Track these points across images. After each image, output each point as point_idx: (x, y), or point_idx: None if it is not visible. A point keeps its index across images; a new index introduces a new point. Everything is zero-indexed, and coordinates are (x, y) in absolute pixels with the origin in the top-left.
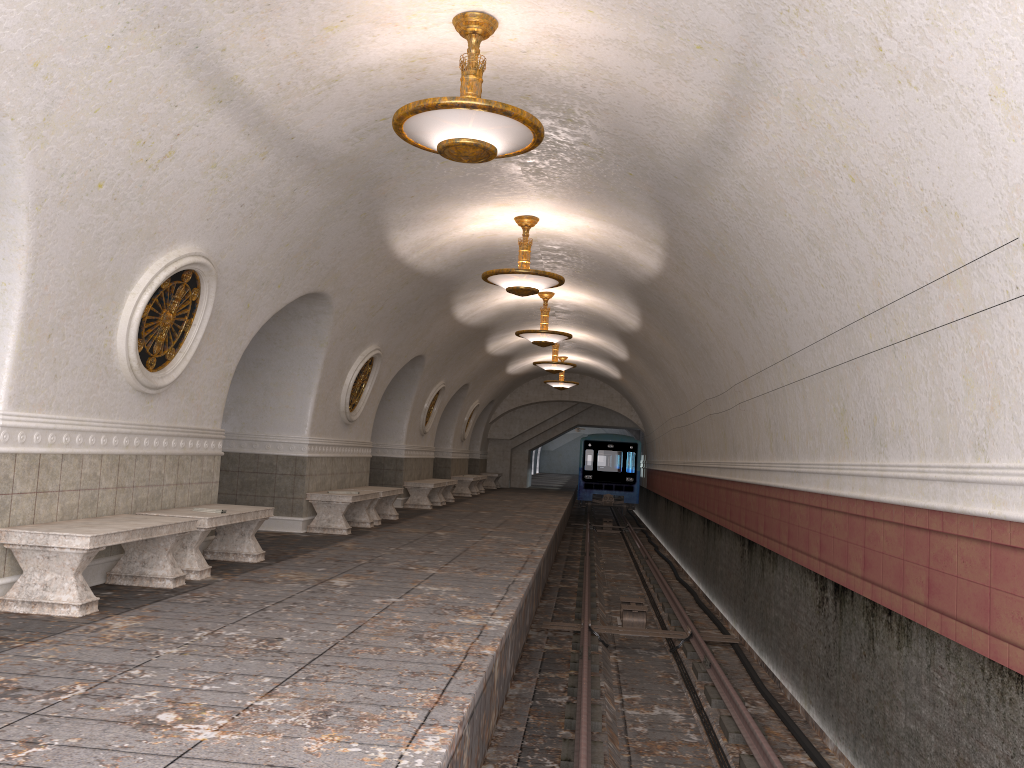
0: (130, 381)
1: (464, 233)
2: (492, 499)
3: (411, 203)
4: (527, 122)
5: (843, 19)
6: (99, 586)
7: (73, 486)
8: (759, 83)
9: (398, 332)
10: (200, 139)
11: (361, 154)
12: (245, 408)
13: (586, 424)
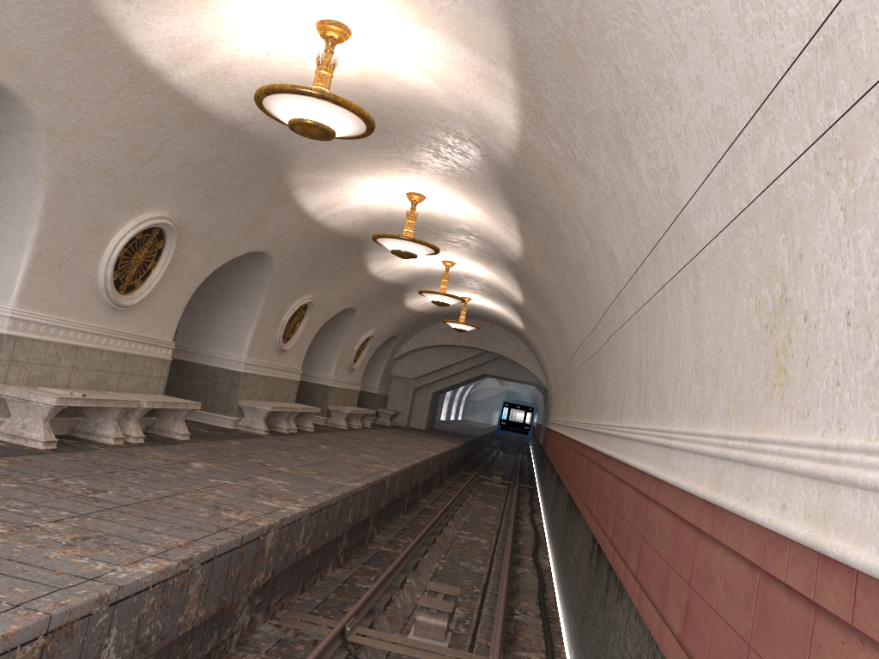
0: None
1: (253, 48)
2: (364, 435)
3: None
4: None
5: None
6: None
7: None
8: None
9: (207, 206)
10: None
11: None
12: None
13: (493, 375)
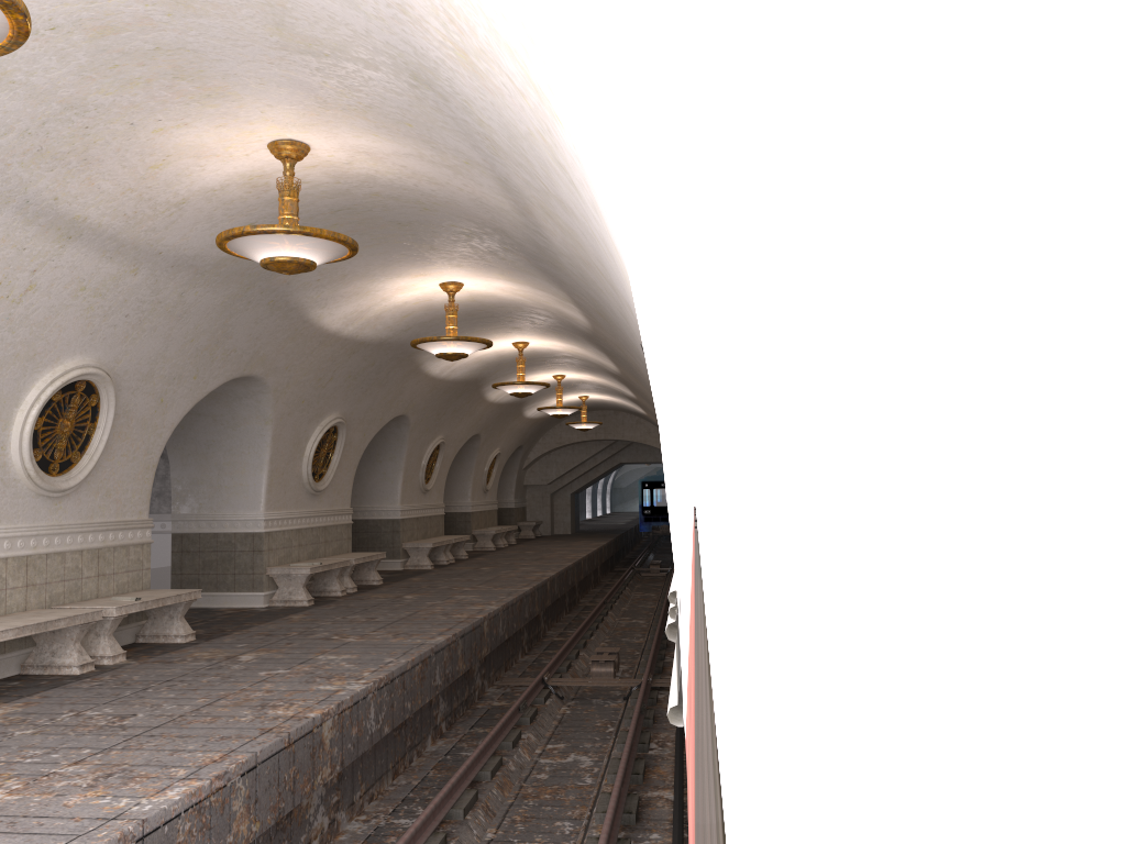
0: (31, 488)
1: (396, 302)
2: (514, 551)
3: (321, 285)
4: (330, 238)
5: (516, 159)
6: (12, 677)
7: None
8: (518, 192)
9: (362, 398)
10: (60, 270)
11: None
12: (201, 489)
13: (629, 462)
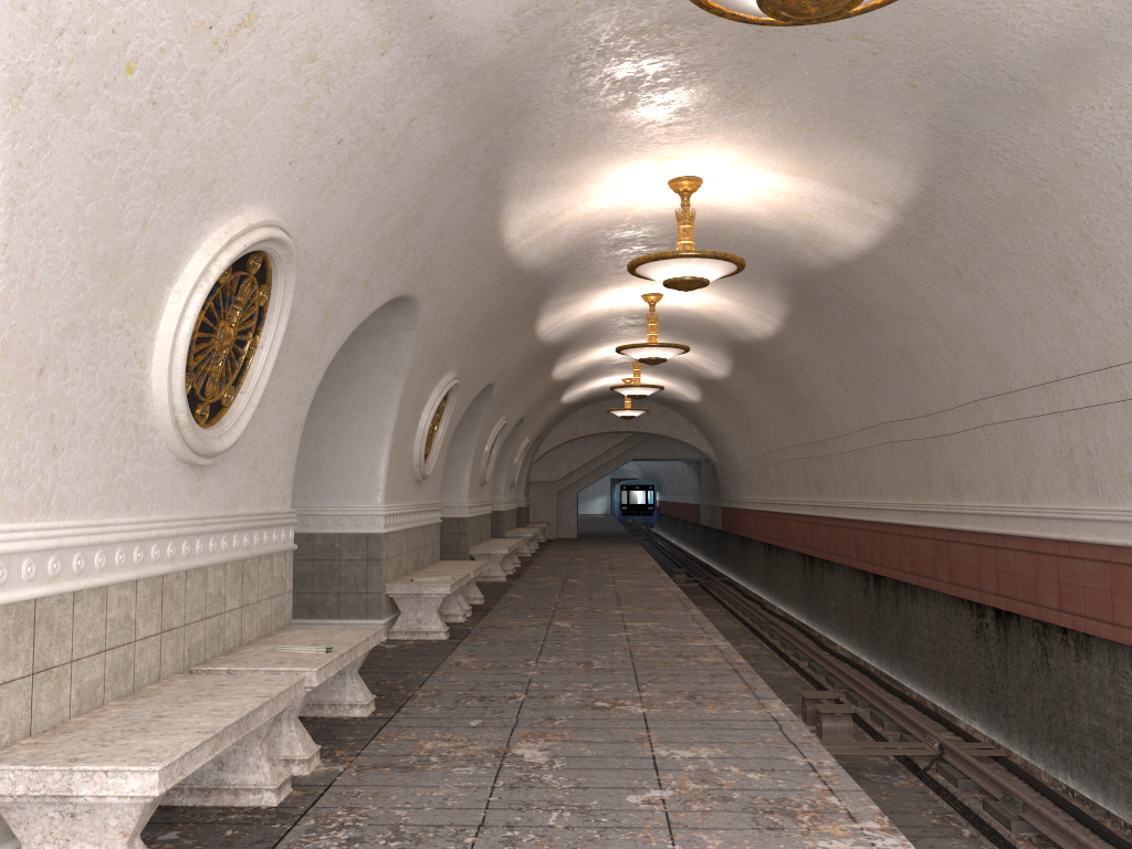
0: (174, 447)
1: (592, 207)
2: (559, 558)
3: (547, 156)
4: None
5: None
6: None
7: (94, 647)
8: None
9: (477, 354)
10: None
11: (514, 61)
12: None
13: (643, 458)
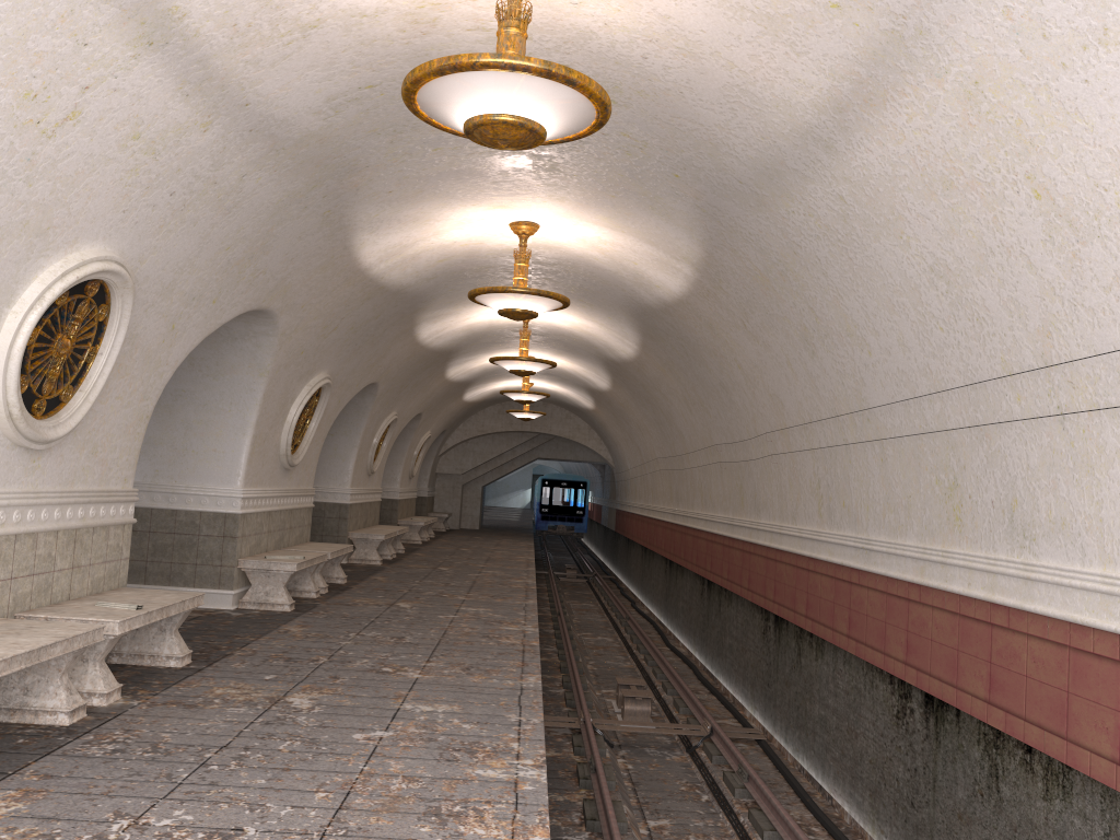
0: (8, 434)
1: (445, 240)
2: (447, 547)
3: (387, 200)
4: (595, 96)
5: None
6: None
7: None
8: (916, 59)
9: (352, 357)
10: (118, 97)
11: (334, 133)
12: (159, 451)
13: (548, 458)
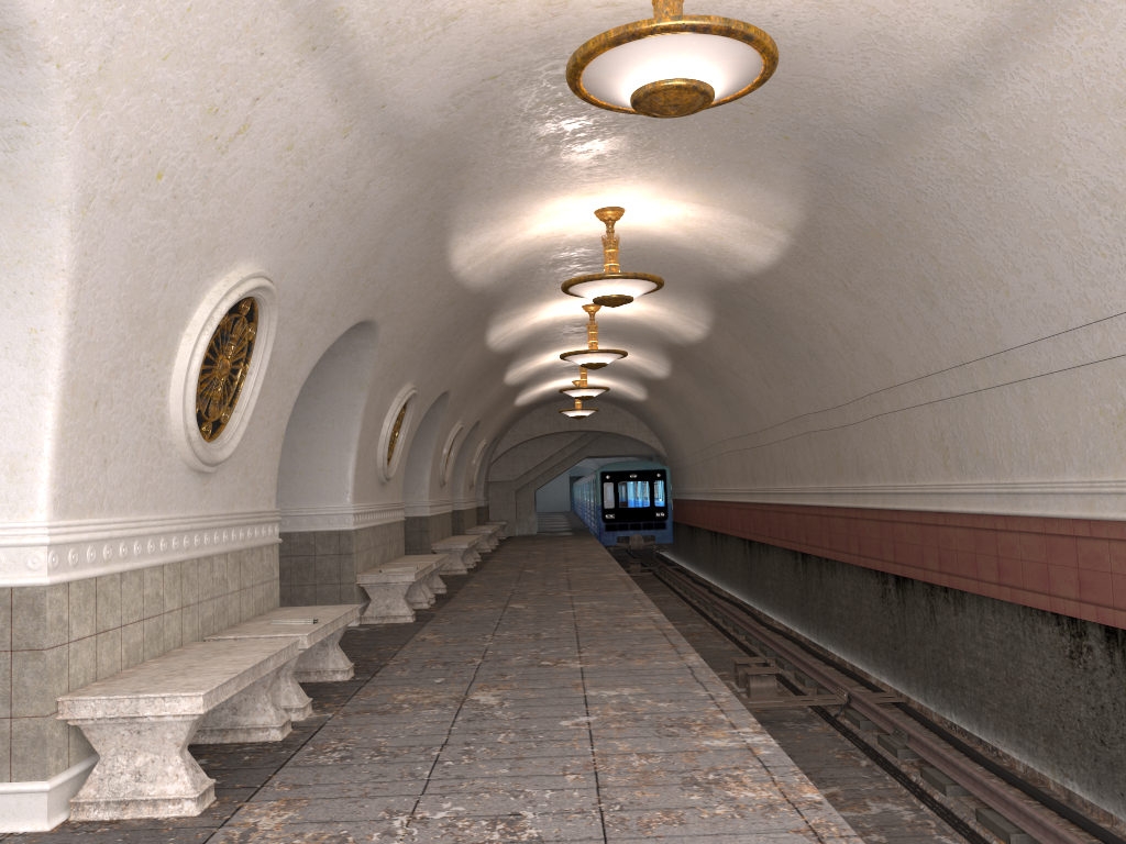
0: (187, 458)
1: (529, 235)
2: (518, 552)
3: (486, 197)
4: (767, 50)
5: None
6: None
7: (136, 616)
8: None
9: (432, 365)
10: (281, 107)
11: (452, 129)
12: None
13: (597, 455)
